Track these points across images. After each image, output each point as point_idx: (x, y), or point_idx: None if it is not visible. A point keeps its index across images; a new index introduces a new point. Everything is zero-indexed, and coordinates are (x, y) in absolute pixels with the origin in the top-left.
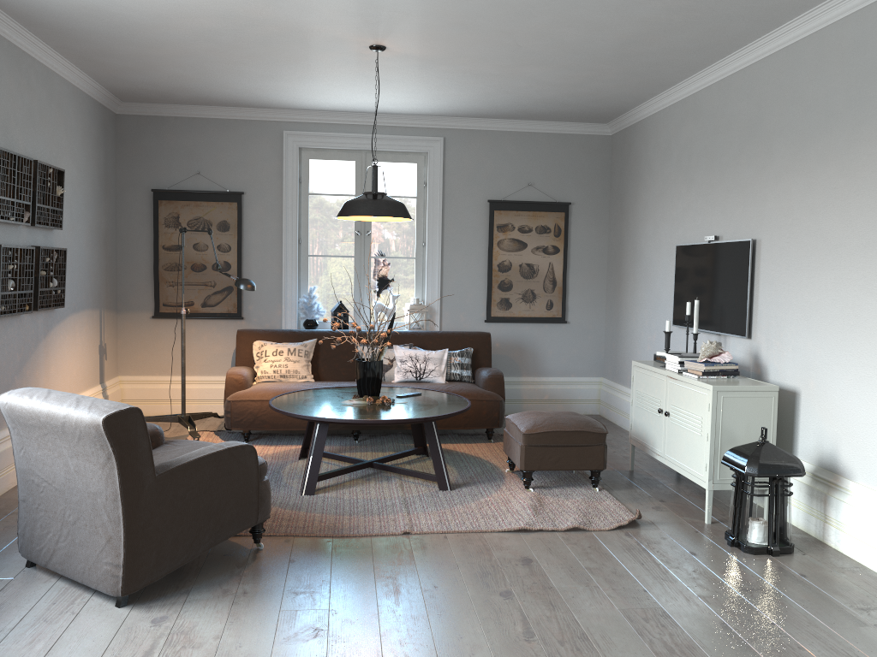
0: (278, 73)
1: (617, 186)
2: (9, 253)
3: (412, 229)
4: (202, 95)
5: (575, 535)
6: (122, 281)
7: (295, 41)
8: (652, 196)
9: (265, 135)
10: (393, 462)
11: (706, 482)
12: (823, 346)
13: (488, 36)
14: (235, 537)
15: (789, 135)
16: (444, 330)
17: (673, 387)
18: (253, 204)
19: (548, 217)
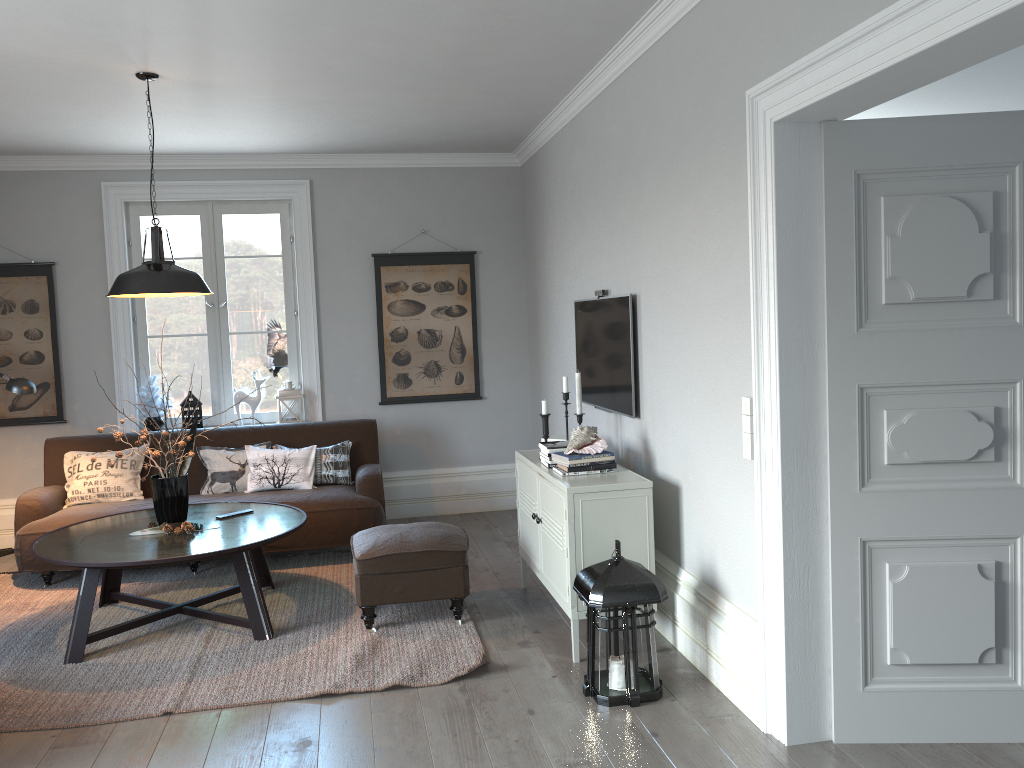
0: (50, 113)
1: (529, 229)
2: None
3: (280, 296)
4: None
5: (393, 695)
6: None
7: (32, 72)
8: (555, 240)
9: (78, 189)
10: (221, 601)
11: (570, 610)
12: (696, 430)
13: (277, 55)
14: None
15: (653, 164)
16: (329, 418)
17: (542, 487)
18: (69, 277)
19: (449, 271)
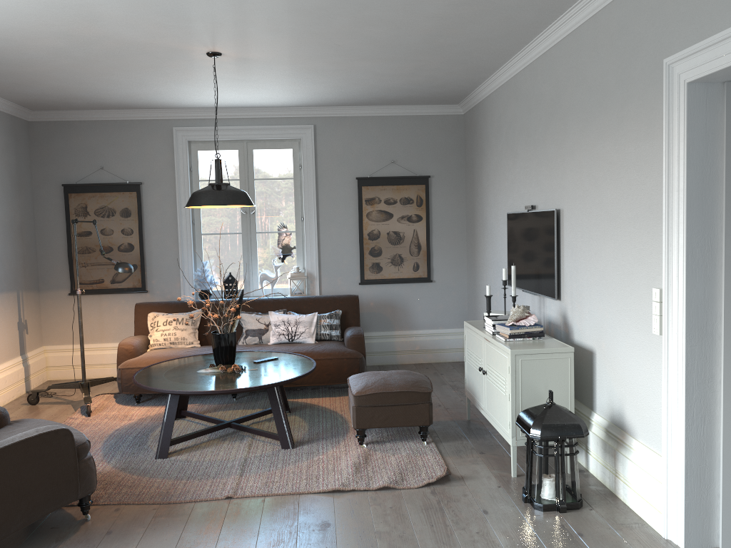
0: (145, 80)
1: (469, 159)
2: None
3: (291, 206)
4: (94, 101)
5: (384, 494)
6: (42, 264)
7: (138, 53)
8: (491, 168)
9: (157, 132)
10: (255, 420)
11: (510, 439)
12: (609, 310)
13: (304, 38)
14: (73, 507)
15: (578, 113)
16: (323, 293)
17: (488, 349)
18: (150, 192)
19: (410, 190)
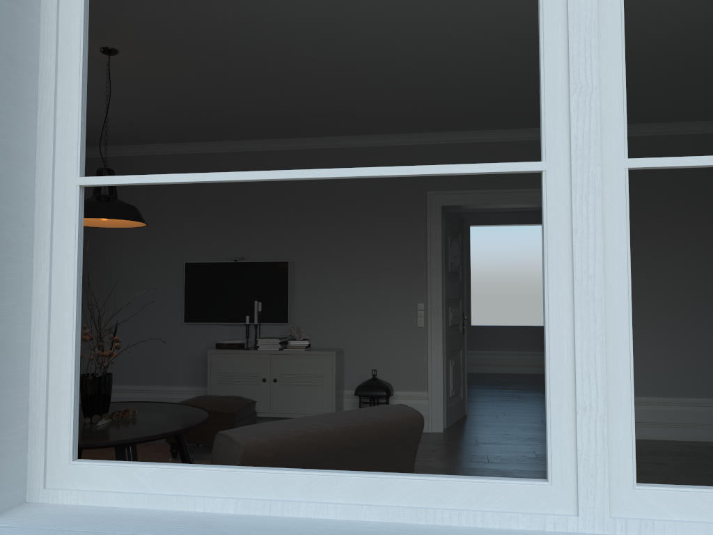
0: None
1: None
2: None
3: None
4: None
5: None
6: None
7: None
8: None
9: None
10: None
11: None
12: (362, 322)
13: (204, 83)
14: None
15: (319, 201)
16: None
17: (281, 360)
18: None
19: None
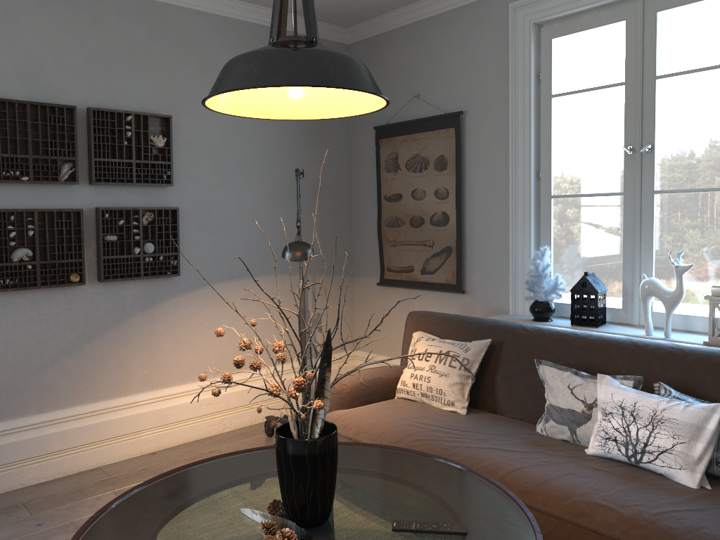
0: None
1: None
2: (11, 218)
3: None
4: None
5: None
6: (356, 240)
7: None
8: None
9: (489, 20)
10: None
11: None
12: None
13: None
14: None
15: None
16: None
17: None
18: (475, 127)
19: None
